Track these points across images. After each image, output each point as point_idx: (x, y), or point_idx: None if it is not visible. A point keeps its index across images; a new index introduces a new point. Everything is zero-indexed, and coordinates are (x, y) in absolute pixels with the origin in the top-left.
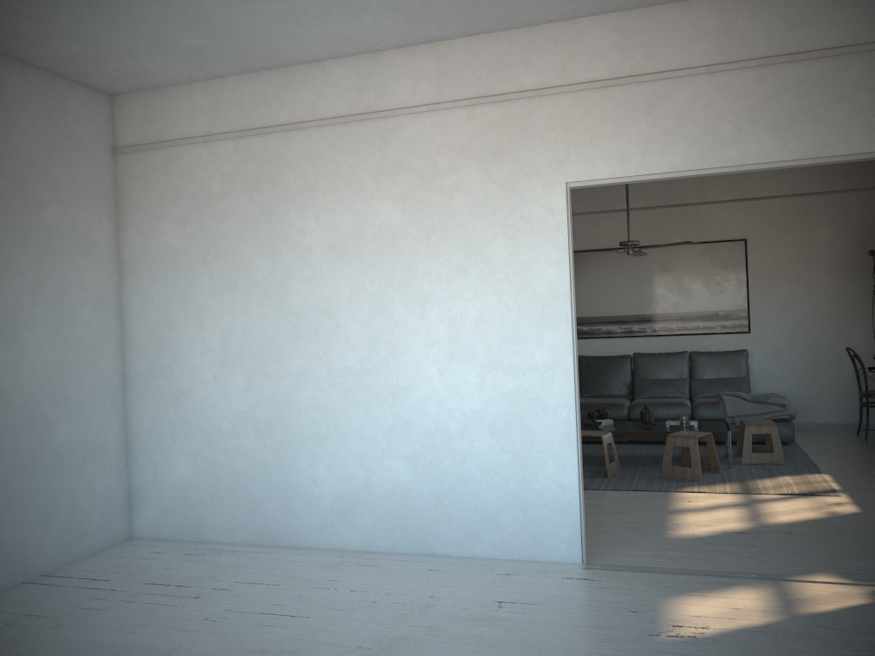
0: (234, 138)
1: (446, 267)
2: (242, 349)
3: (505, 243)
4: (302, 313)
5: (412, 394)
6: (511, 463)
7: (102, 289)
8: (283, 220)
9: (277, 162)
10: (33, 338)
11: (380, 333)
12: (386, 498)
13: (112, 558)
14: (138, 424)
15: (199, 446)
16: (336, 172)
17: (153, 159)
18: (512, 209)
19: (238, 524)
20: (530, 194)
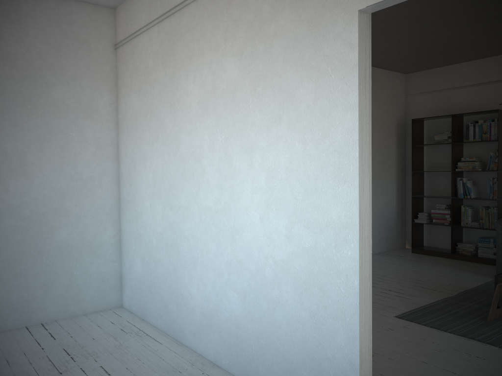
0: (158, 24)
1: (266, 117)
2: (160, 186)
3: (310, 87)
4: (186, 159)
5: (243, 236)
6: (309, 322)
7: (102, 141)
8: (178, 84)
9: (175, 37)
10: (40, 172)
11: (225, 178)
12: (227, 324)
13: (88, 320)
14: (123, 232)
15: (144, 253)
16: (203, 37)
17: (128, 49)
18: (316, 49)
19: (159, 314)
20: (332, 28)
